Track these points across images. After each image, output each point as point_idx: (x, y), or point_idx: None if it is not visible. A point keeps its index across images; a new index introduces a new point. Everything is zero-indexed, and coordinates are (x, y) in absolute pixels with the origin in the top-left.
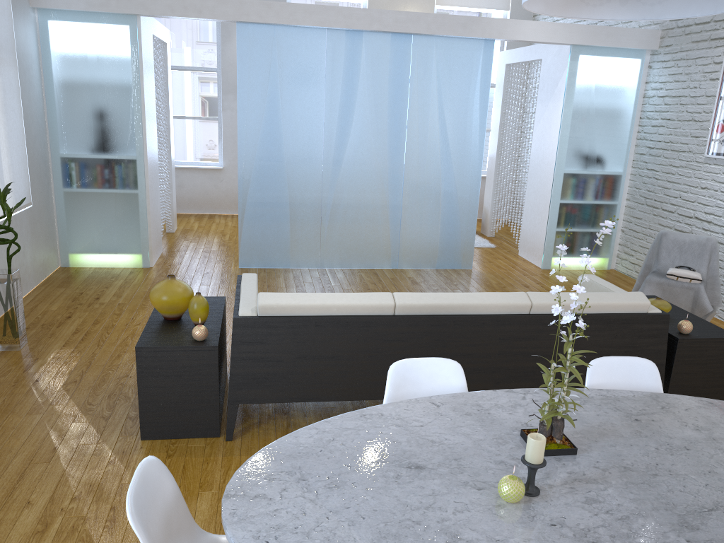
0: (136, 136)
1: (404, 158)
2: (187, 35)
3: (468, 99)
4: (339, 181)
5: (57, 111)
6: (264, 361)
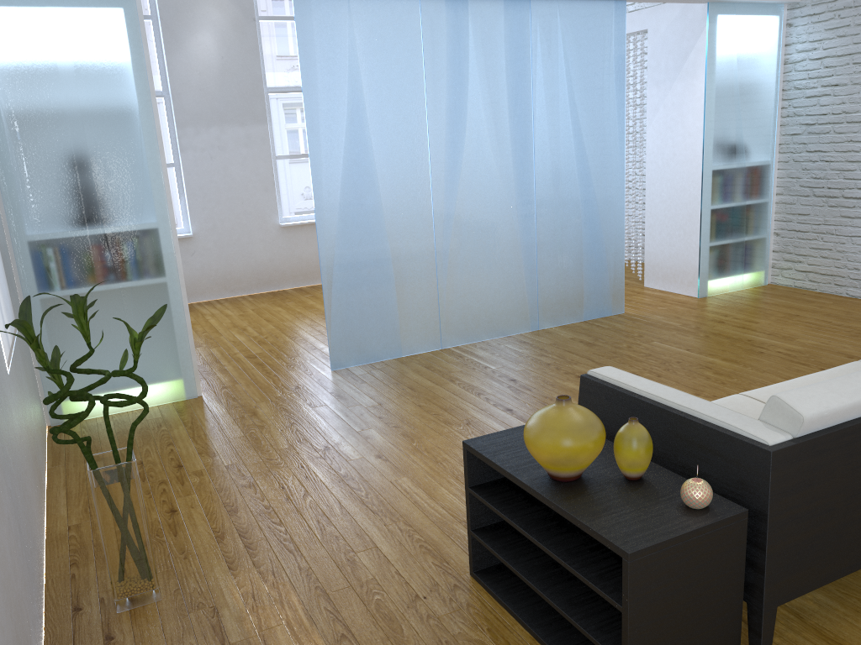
0: (154, 189)
1: (534, 175)
2: None
3: (602, 84)
4: (455, 219)
5: (14, 163)
6: (811, 517)
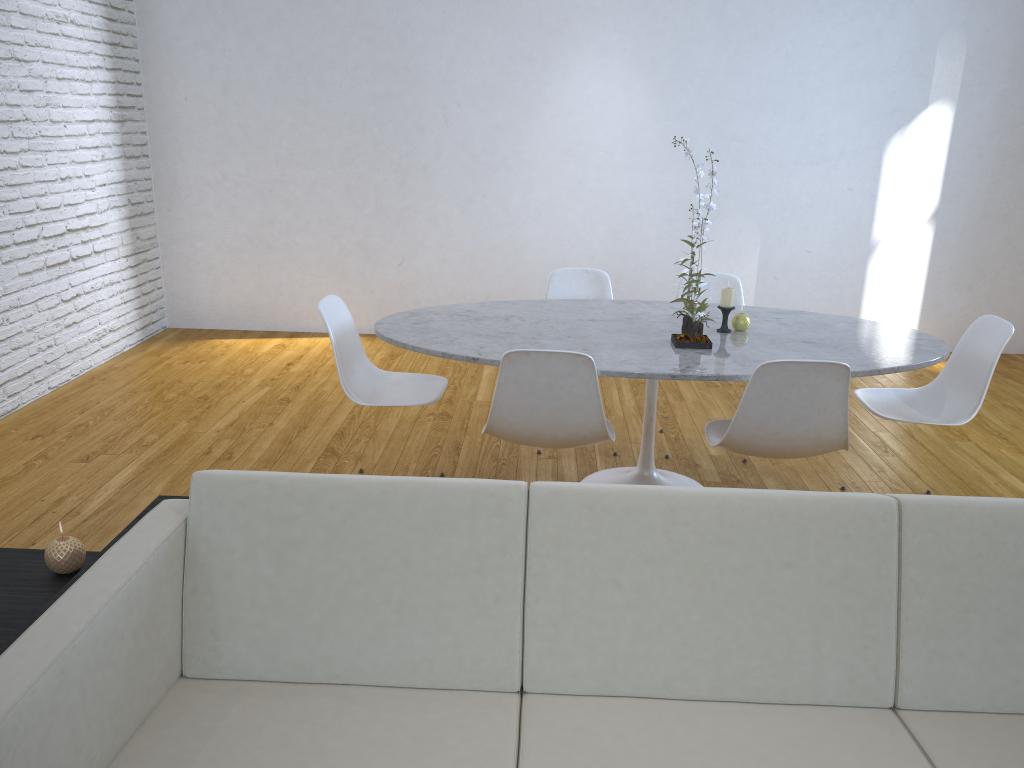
0: None
1: None
2: None
3: None
4: None
5: None
6: None
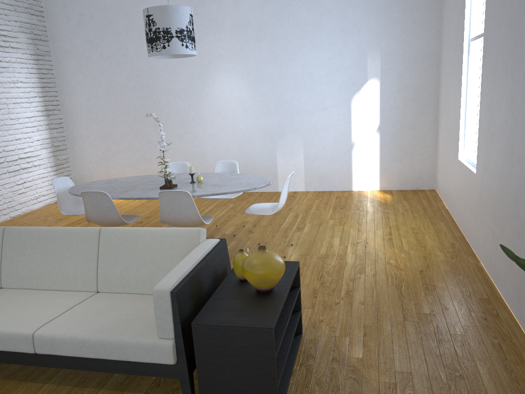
0: None
1: None
2: None
3: None
4: None
5: None
6: None
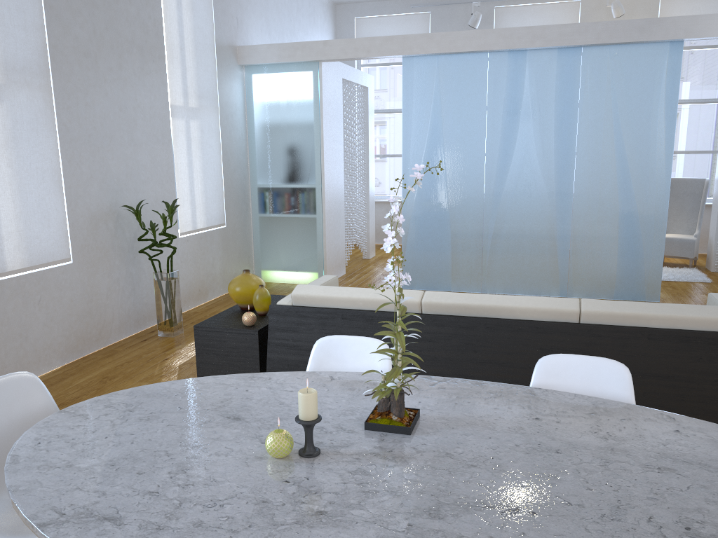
0: (315, 166)
1: (574, 178)
2: (400, 81)
3: (650, 109)
4: (501, 203)
5: (256, 148)
6: (296, 349)
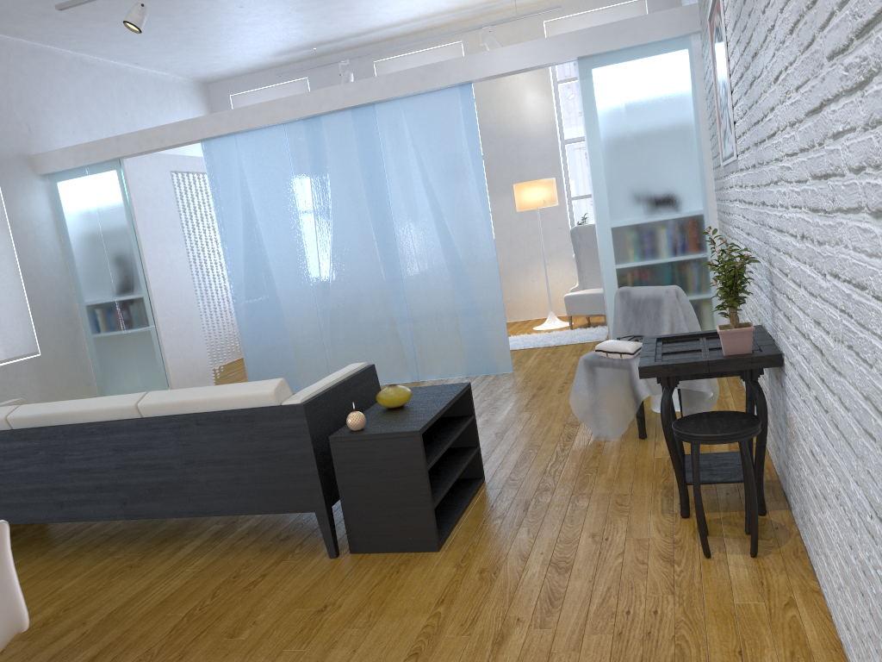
0: (138, 274)
1: (397, 247)
2: None
3: (456, 161)
4: (331, 286)
5: (76, 263)
6: None
